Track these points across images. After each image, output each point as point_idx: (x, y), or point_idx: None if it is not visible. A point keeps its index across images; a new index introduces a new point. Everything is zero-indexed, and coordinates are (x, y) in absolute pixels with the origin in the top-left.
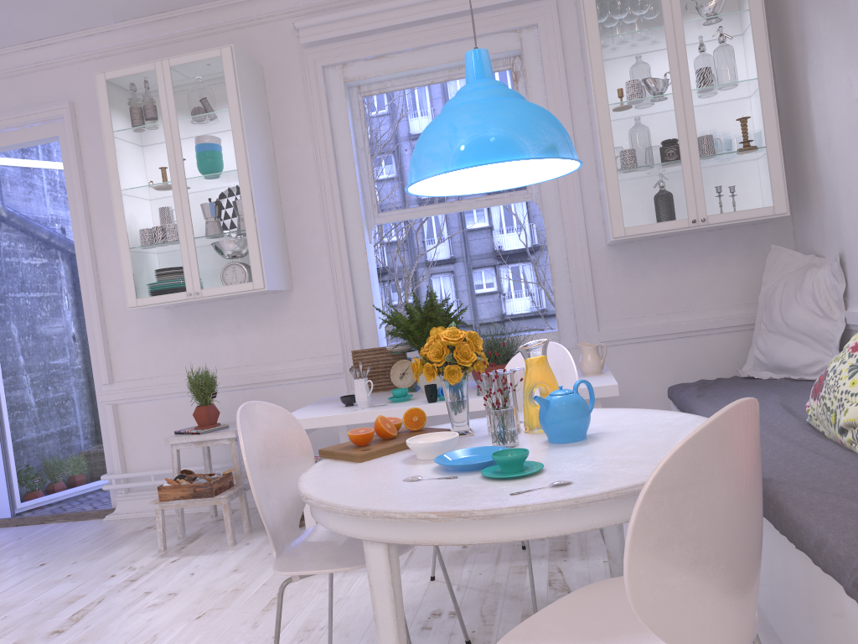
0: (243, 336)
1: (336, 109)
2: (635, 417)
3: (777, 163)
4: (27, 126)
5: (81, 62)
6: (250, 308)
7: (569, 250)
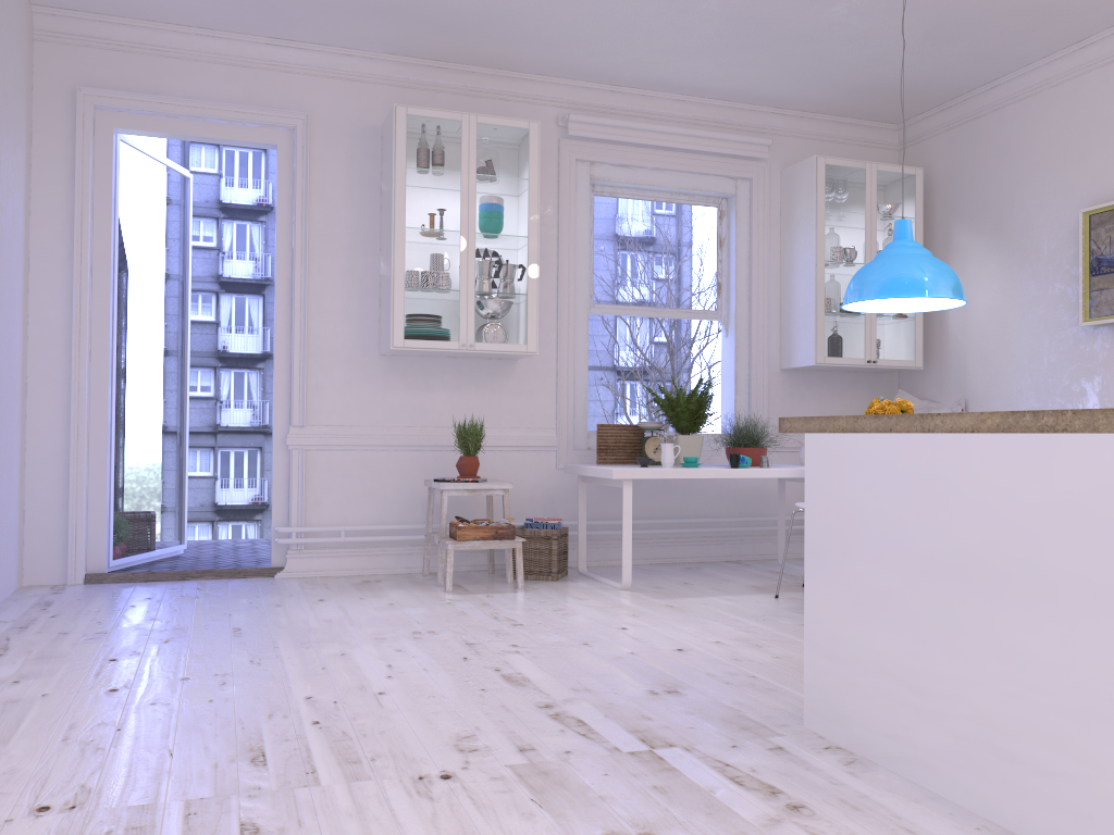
0: (461, 397)
1: (579, 201)
2: None
3: (920, 330)
4: (240, 123)
5: (326, 77)
6: (472, 370)
7: (753, 367)
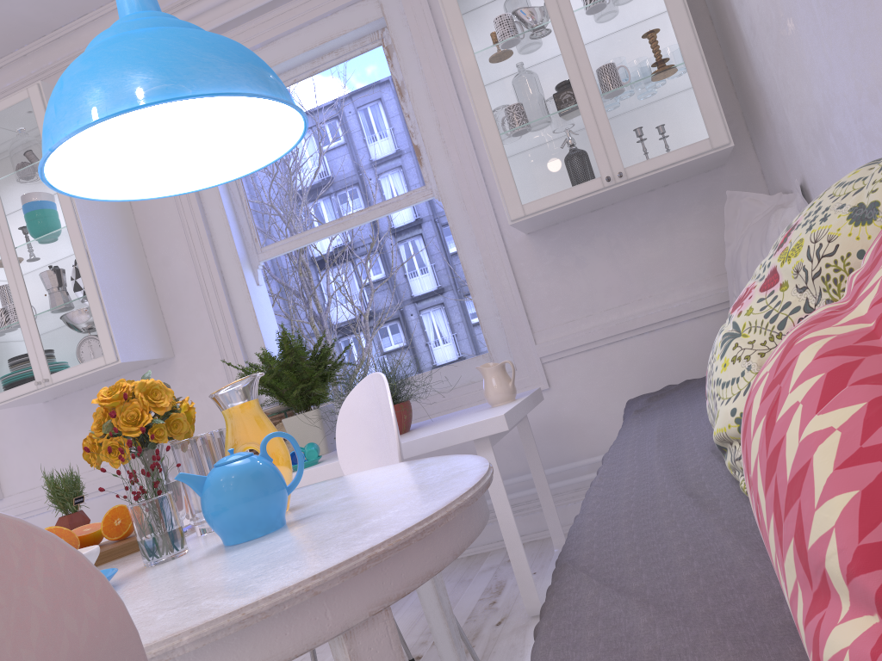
0: None
1: None
2: (411, 473)
3: (704, 79)
4: None
5: None
6: None
7: (482, 249)
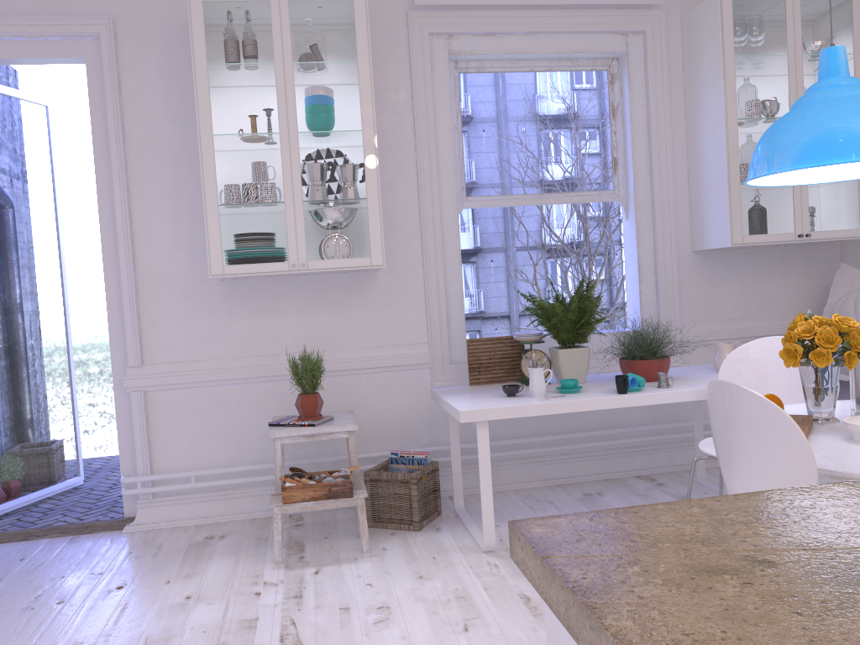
0: (315, 318)
1: (438, 81)
2: None
3: None
4: (40, 38)
5: None
6: (326, 286)
7: (659, 252)
